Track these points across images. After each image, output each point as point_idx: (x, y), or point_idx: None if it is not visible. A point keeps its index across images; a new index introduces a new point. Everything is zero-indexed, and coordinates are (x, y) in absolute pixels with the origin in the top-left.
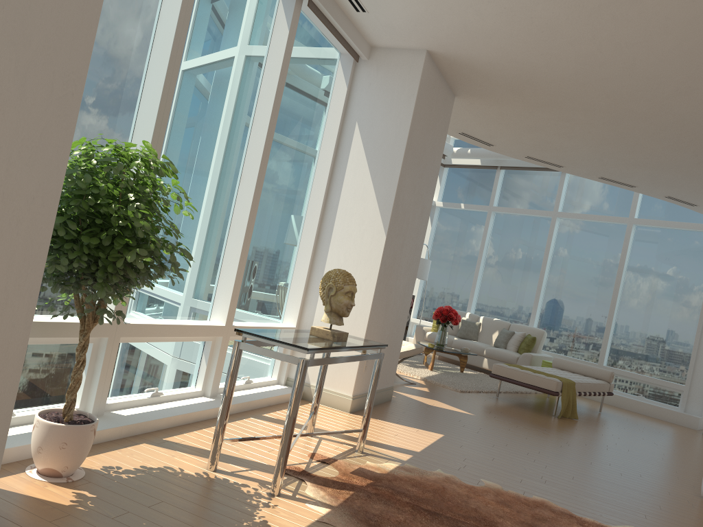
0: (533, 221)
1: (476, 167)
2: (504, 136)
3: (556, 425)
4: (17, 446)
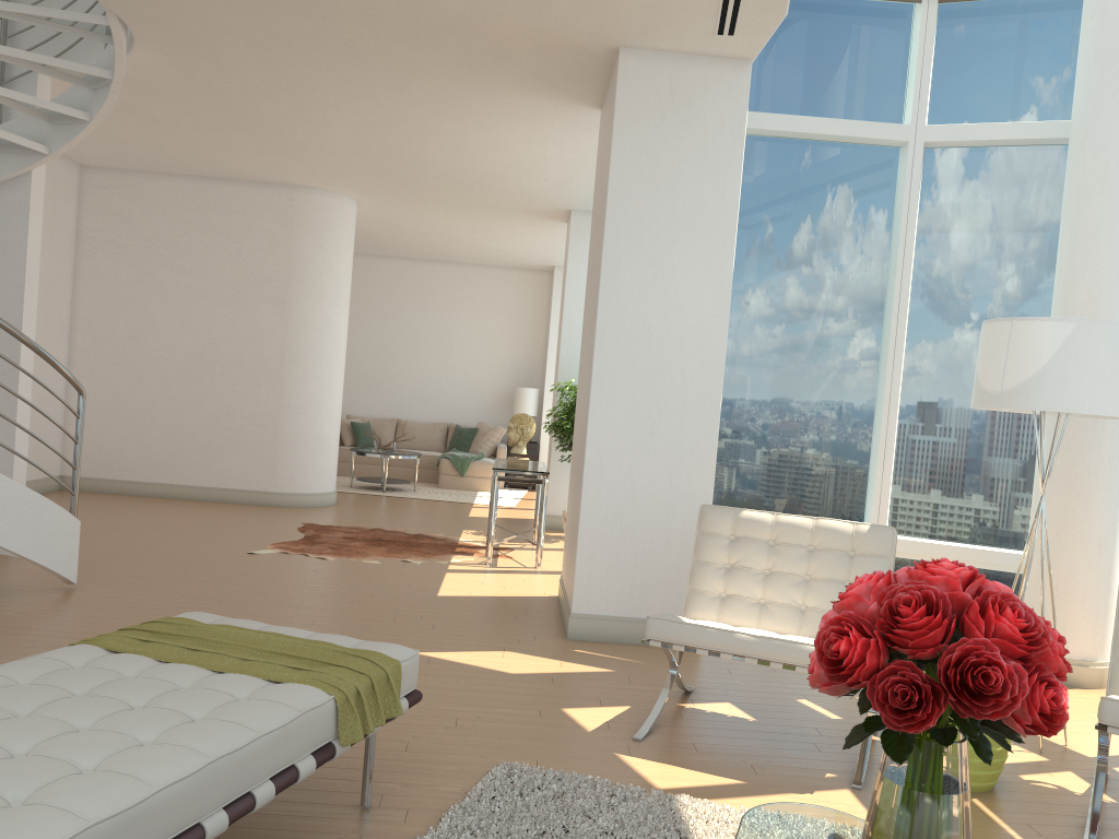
0: None
1: None
2: None
3: None
4: None
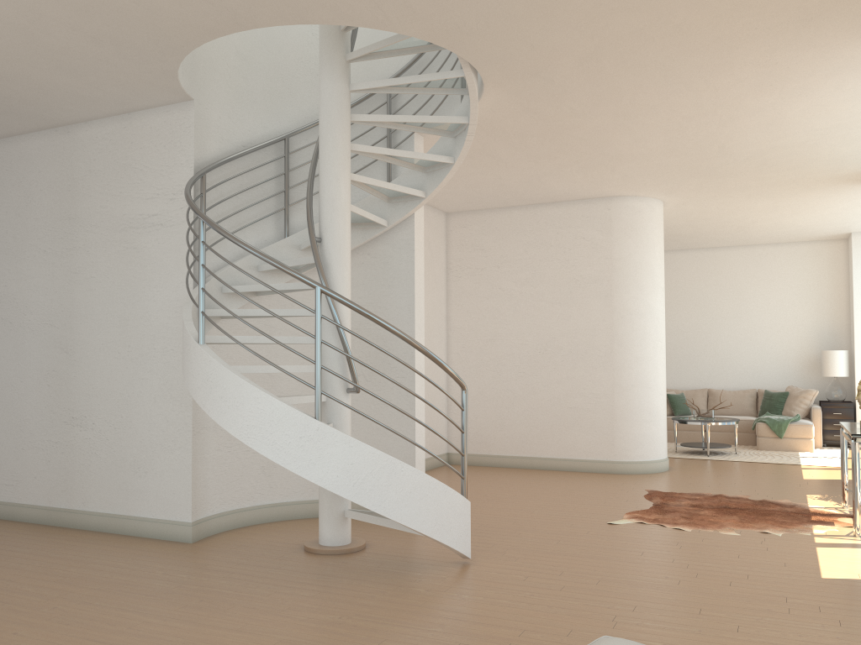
0: None
1: None
2: None
3: None
4: None
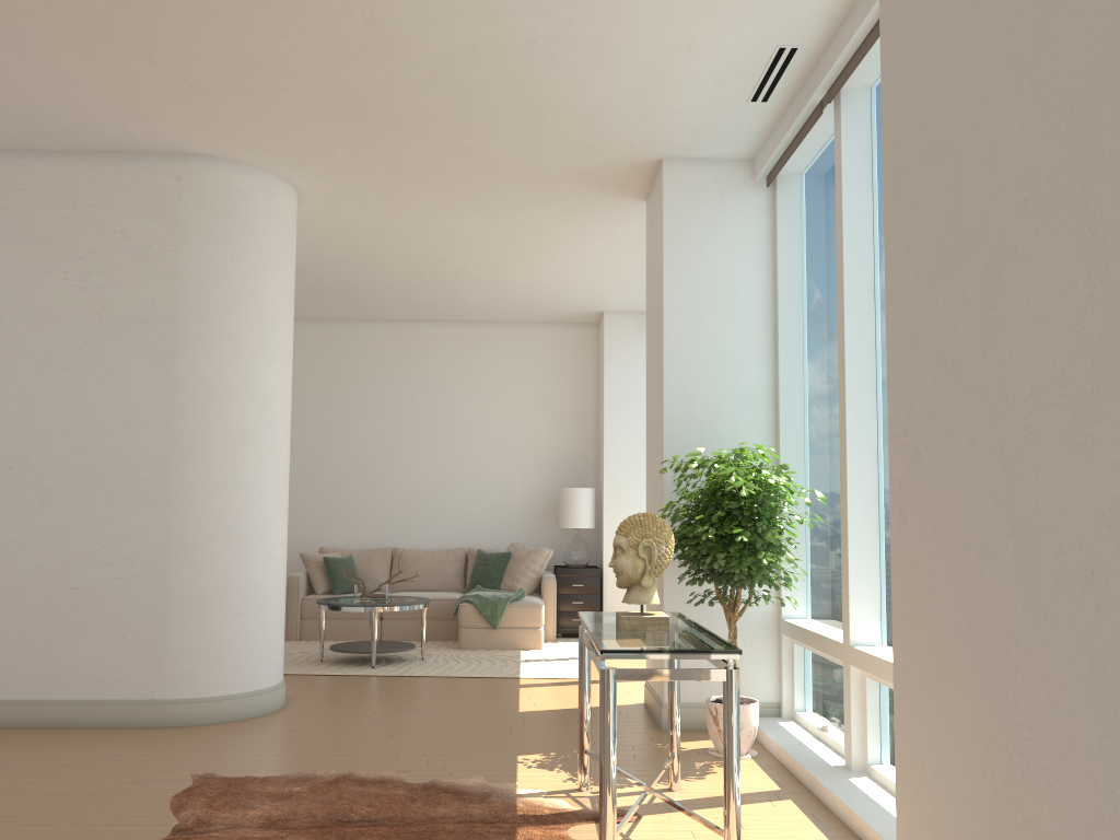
0: None
1: None
2: None
3: None
4: (767, 735)
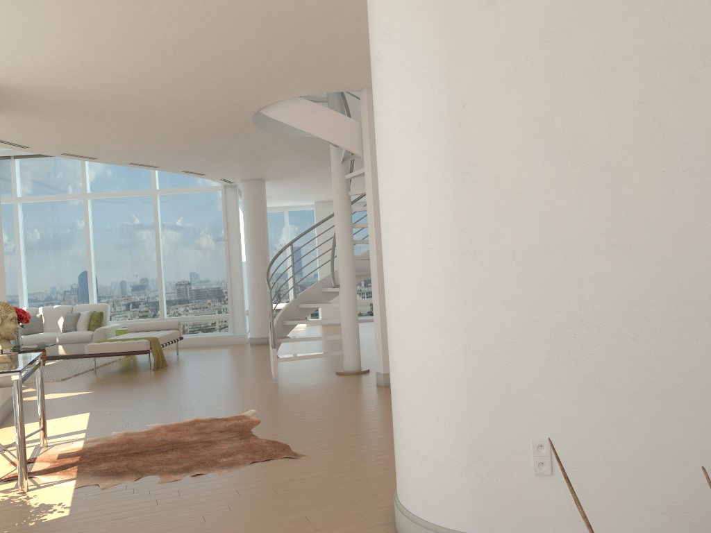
0: (65, 205)
1: None
2: (42, 140)
3: (158, 375)
4: None
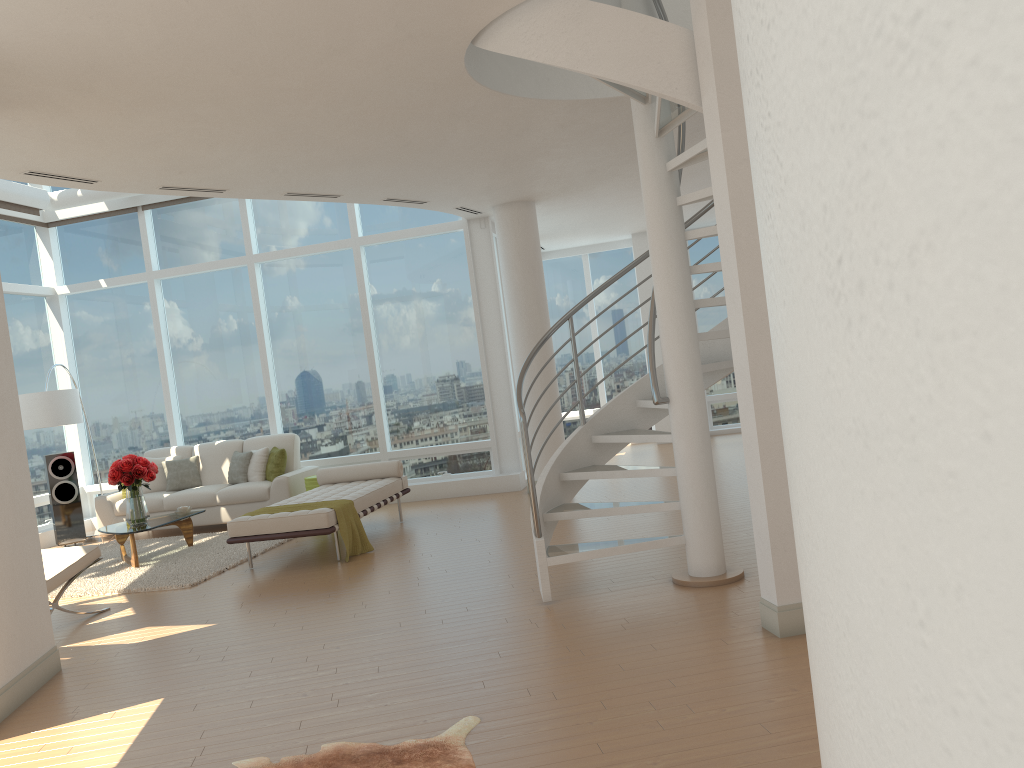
0: (223, 277)
1: (102, 215)
2: (107, 164)
3: (345, 576)
4: None
